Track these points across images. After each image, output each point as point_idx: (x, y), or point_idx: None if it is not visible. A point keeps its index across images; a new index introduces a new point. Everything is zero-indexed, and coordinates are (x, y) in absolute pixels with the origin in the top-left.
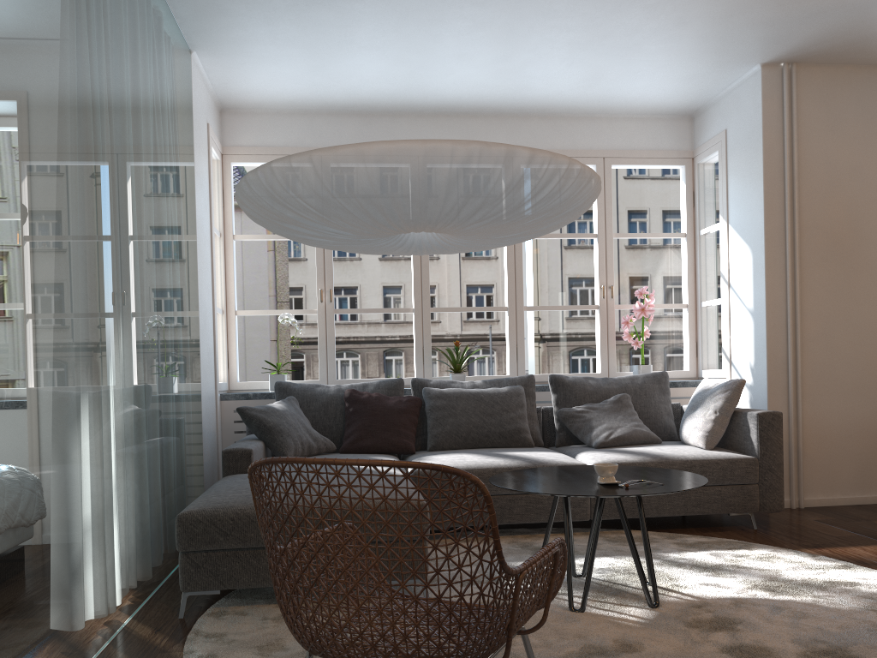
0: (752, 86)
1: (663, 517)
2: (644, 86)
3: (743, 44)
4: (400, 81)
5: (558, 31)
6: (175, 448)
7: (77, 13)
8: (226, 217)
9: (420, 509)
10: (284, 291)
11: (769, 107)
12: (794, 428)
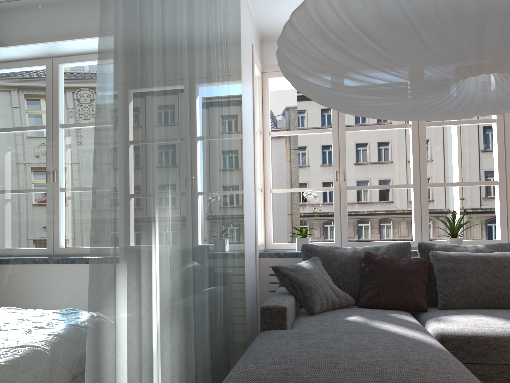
0: None
1: None
2: None
3: None
4: None
5: None
6: (220, 304)
7: None
8: (264, 119)
9: None
10: (295, 186)
11: None
12: None
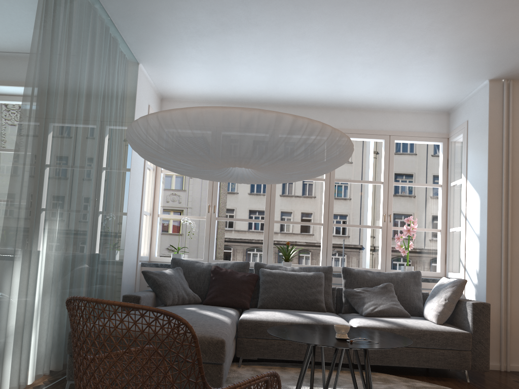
0: (483, 93)
1: (408, 367)
2: (414, 92)
3: (475, 66)
4: (262, 85)
5: (353, 55)
6: (93, 291)
7: (36, 29)
8: None
9: (149, 339)
10: (227, 211)
11: (493, 106)
12: (504, 316)
